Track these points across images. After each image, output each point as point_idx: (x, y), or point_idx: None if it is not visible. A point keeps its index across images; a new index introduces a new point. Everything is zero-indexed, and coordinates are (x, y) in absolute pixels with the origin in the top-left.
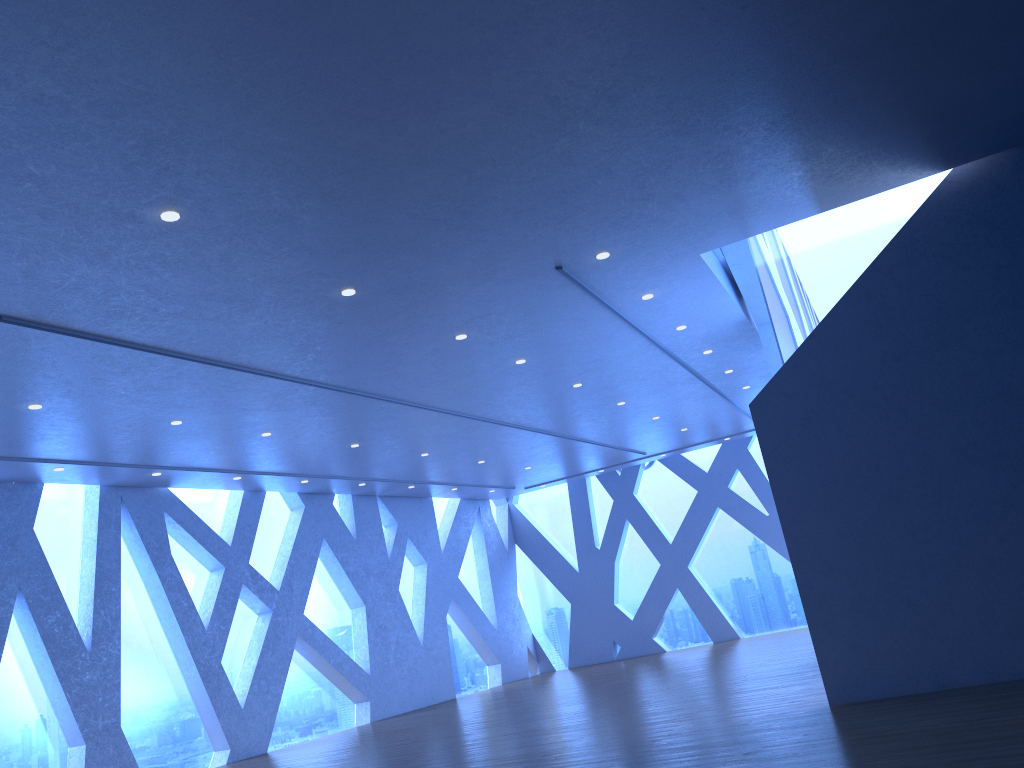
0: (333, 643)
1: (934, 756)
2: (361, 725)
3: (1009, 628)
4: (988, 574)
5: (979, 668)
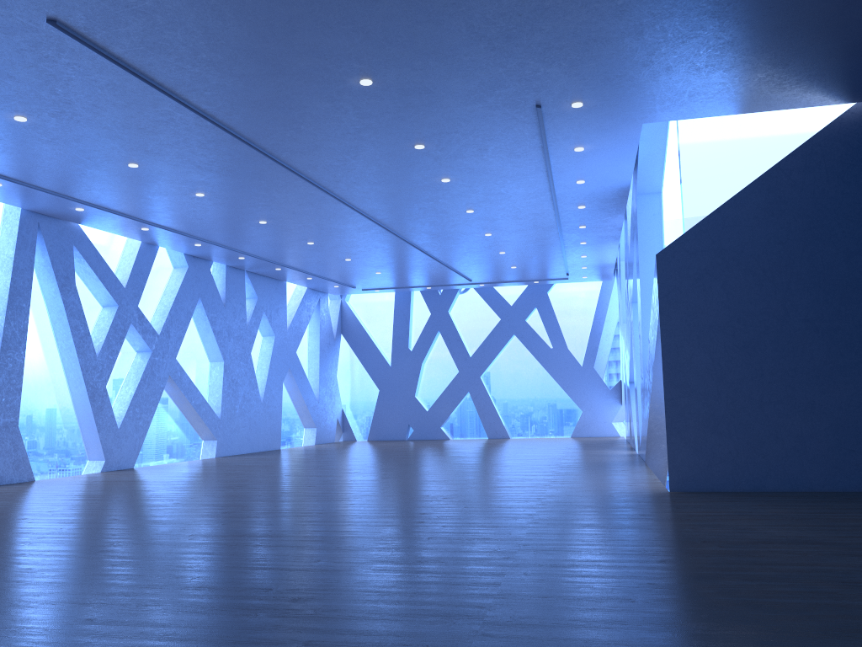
0: (195, 387)
1: (814, 532)
2: (208, 458)
3: (813, 455)
4: (808, 414)
5: (785, 480)
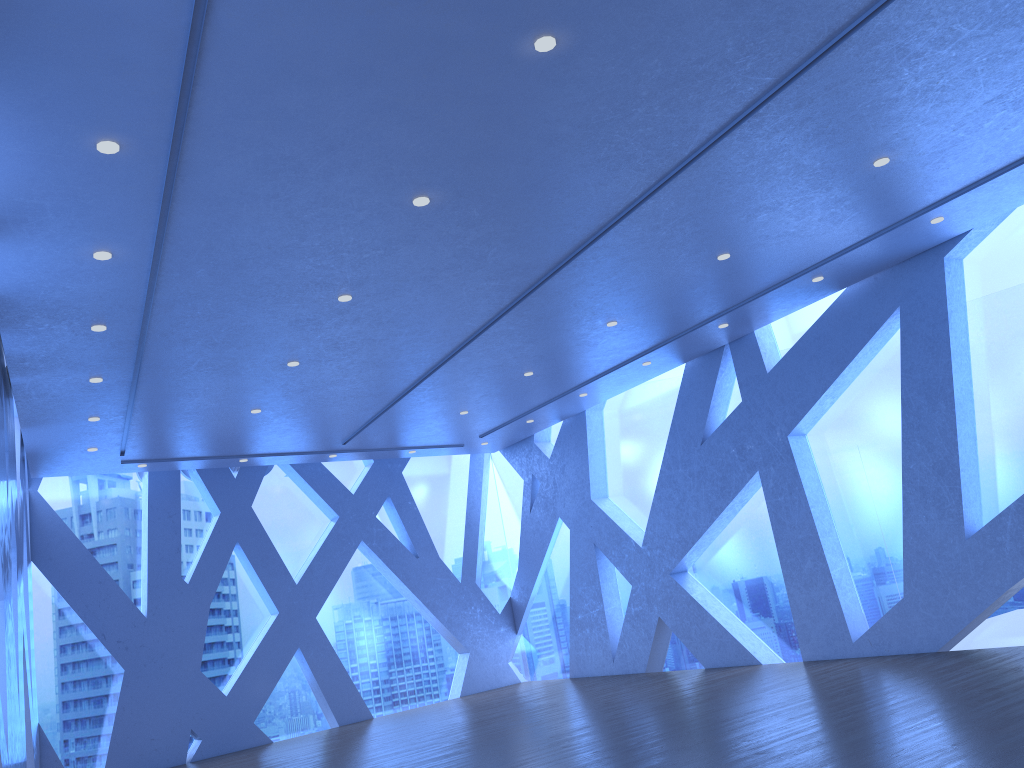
0: None
1: None
2: None
3: None
4: None
5: None
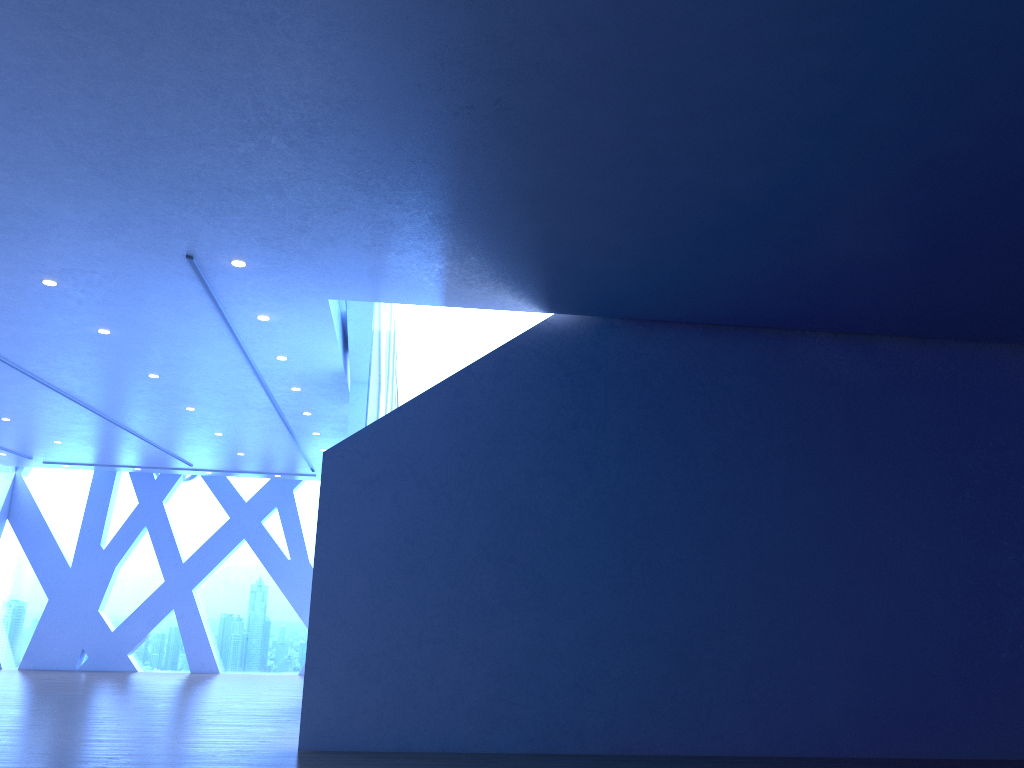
0: None
1: None
2: None
3: (470, 707)
4: (470, 657)
5: (436, 737)
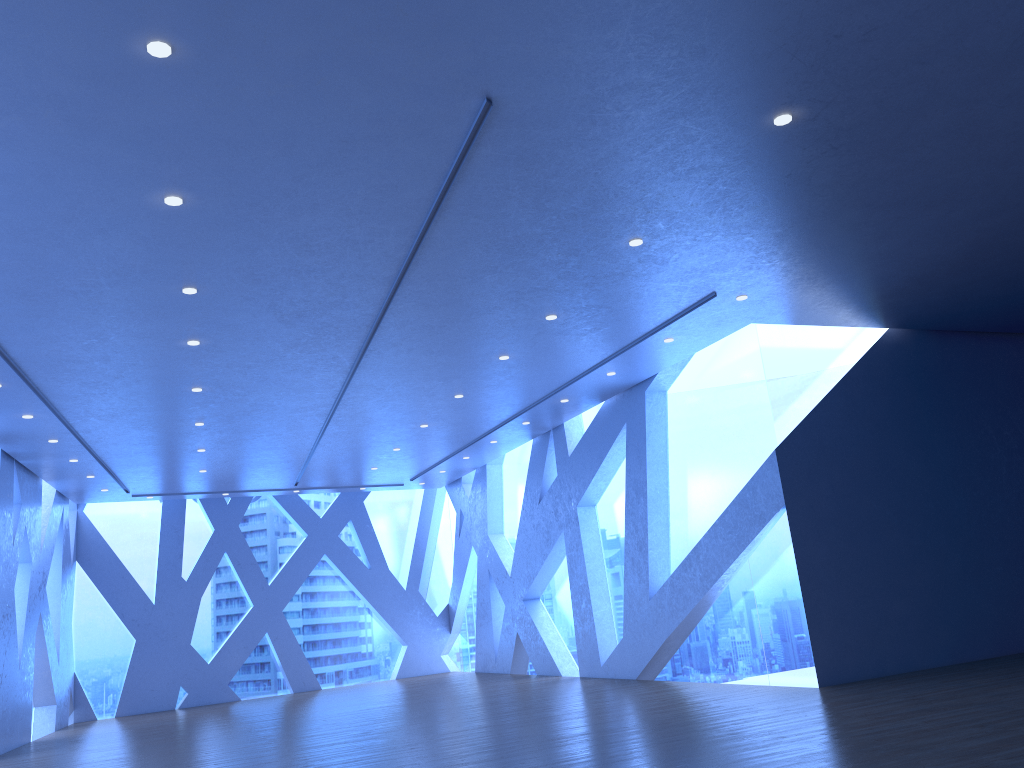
0: None
1: None
2: None
3: (912, 636)
4: (903, 598)
5: (898, 662)
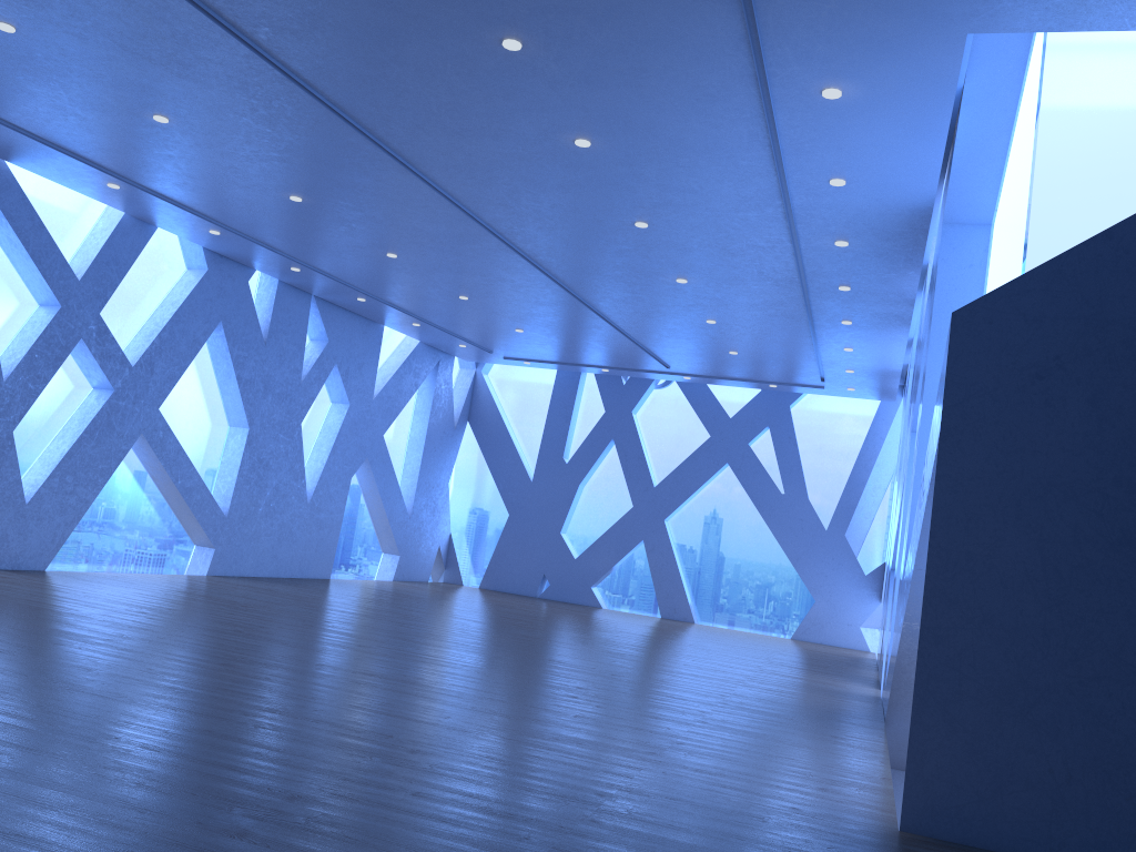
0: (188, 461)
1: None
2: (193, 575)
3: None
4: None
5: None
